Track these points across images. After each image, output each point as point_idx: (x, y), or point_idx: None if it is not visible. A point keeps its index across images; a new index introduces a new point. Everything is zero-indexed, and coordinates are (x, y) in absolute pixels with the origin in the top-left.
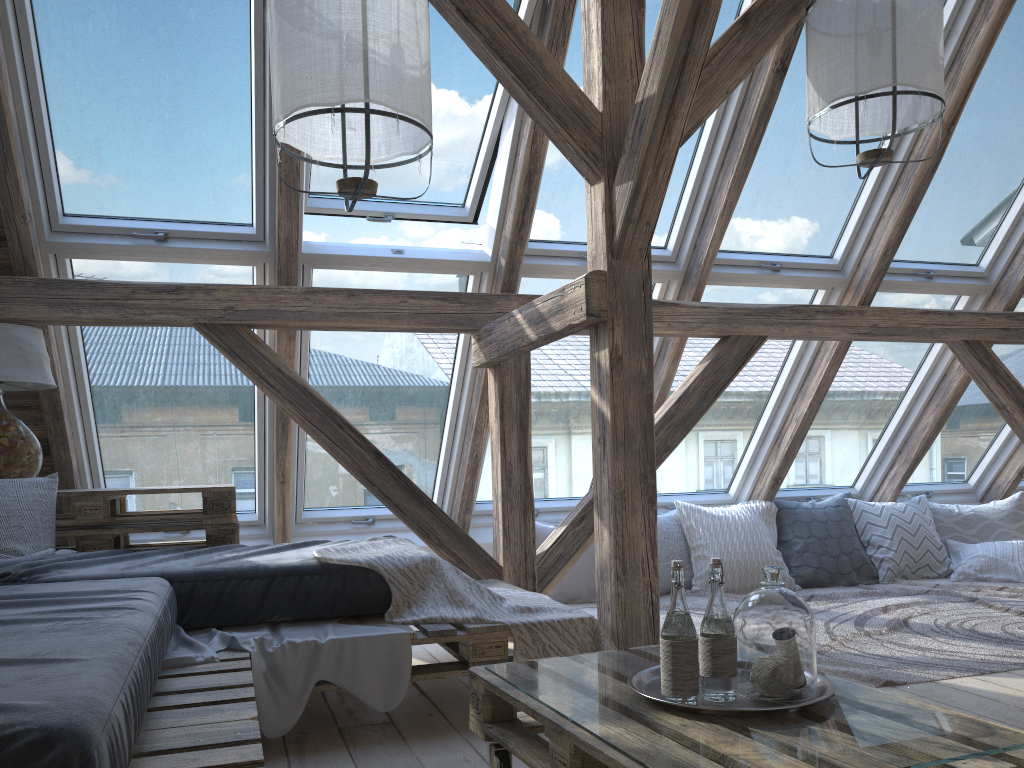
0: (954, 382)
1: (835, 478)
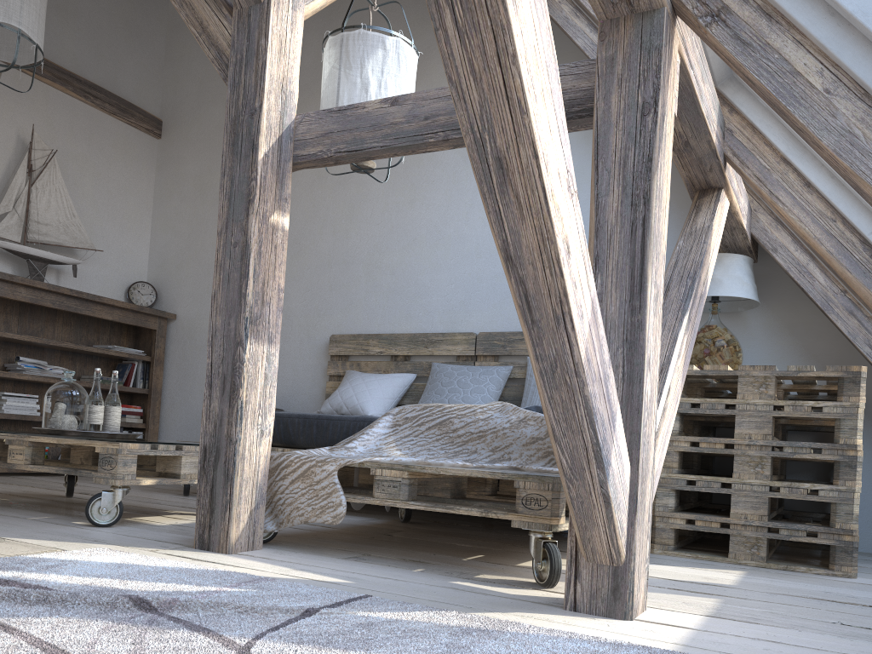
0: None
1: None
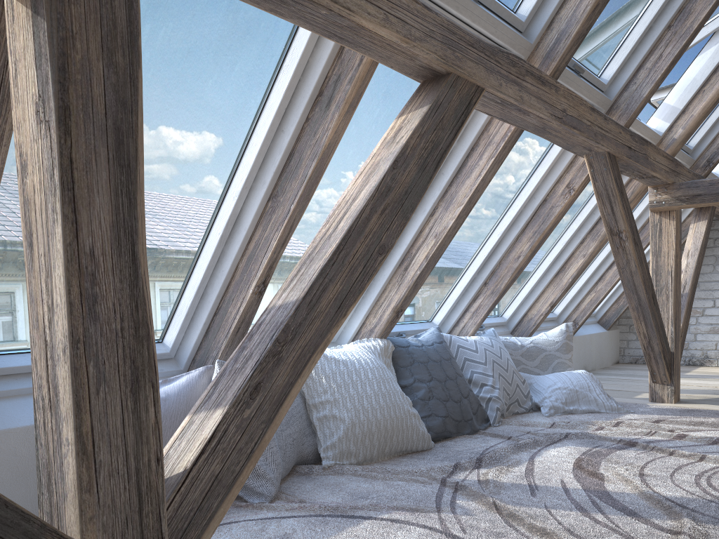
0: (557, 208)
1: (422, 311)
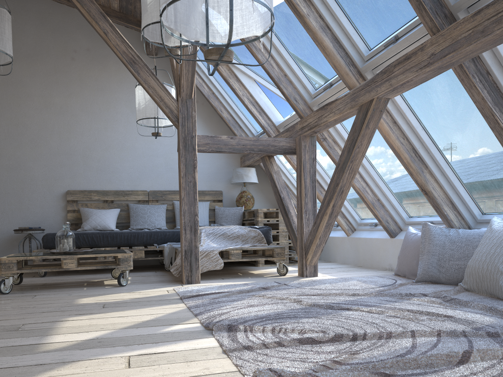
0: None
1: None
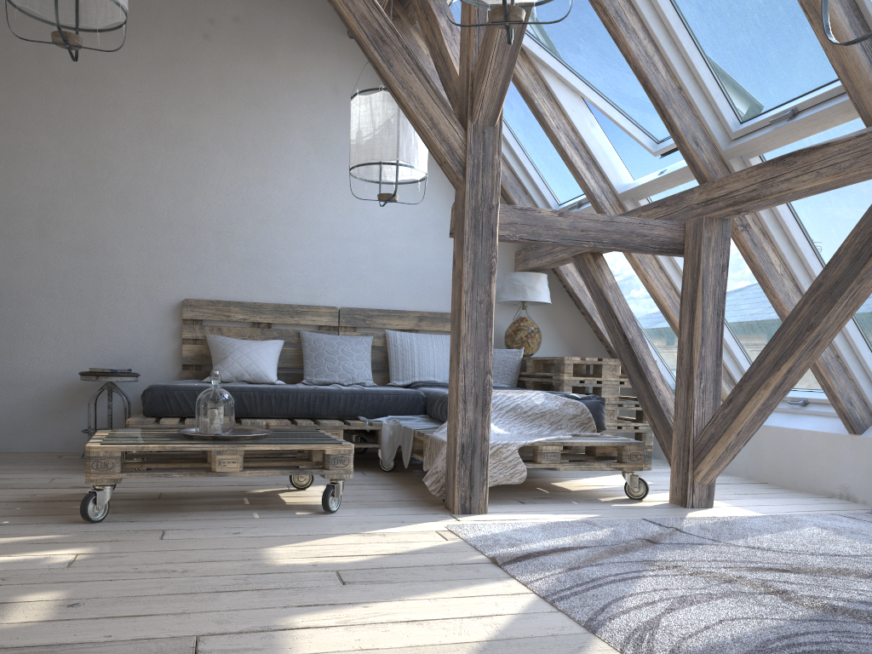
0: None
1: None
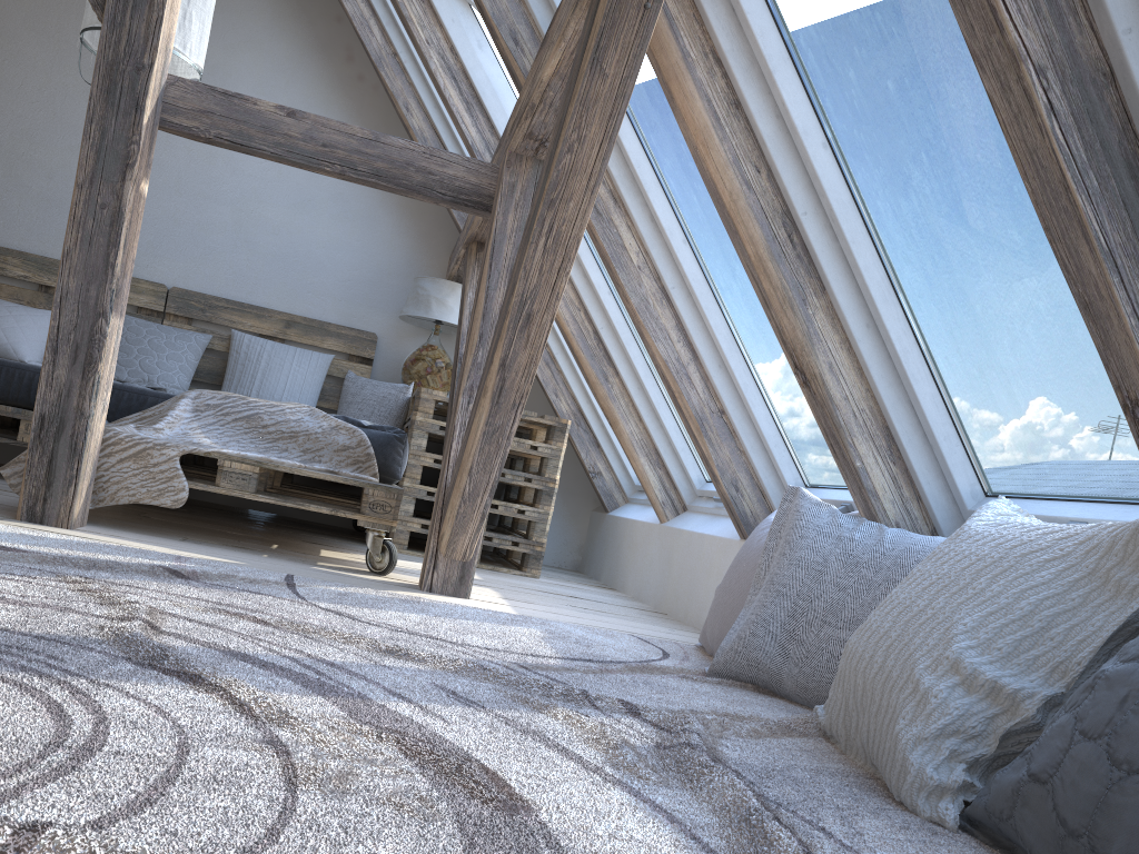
0: None
1: None
